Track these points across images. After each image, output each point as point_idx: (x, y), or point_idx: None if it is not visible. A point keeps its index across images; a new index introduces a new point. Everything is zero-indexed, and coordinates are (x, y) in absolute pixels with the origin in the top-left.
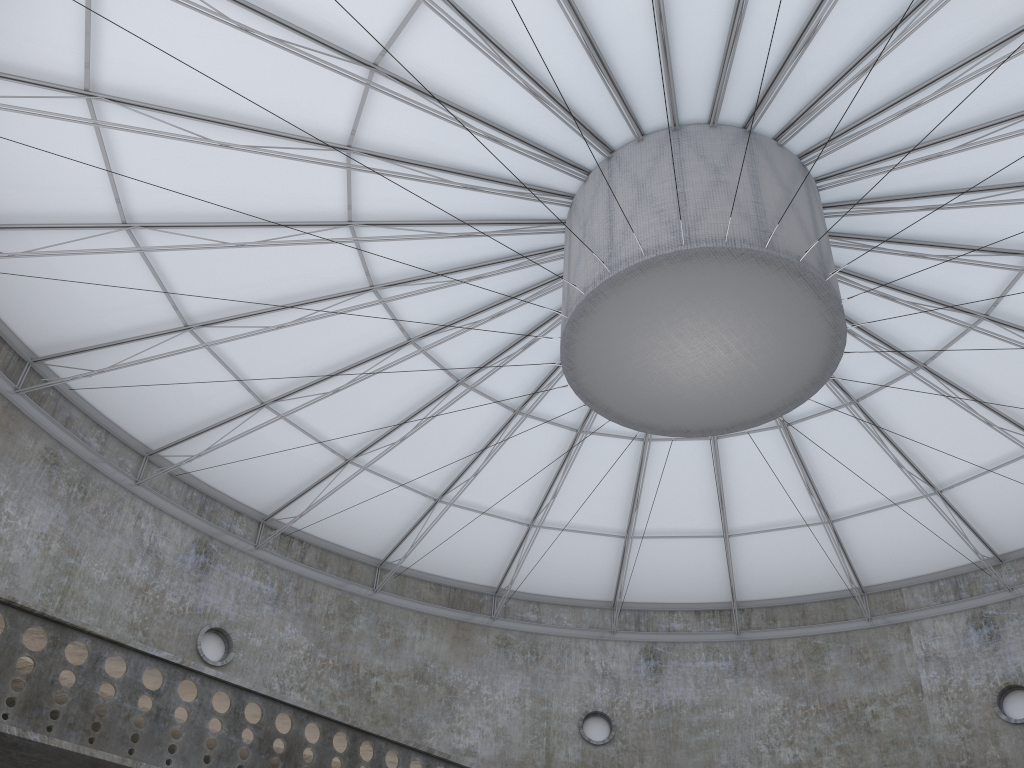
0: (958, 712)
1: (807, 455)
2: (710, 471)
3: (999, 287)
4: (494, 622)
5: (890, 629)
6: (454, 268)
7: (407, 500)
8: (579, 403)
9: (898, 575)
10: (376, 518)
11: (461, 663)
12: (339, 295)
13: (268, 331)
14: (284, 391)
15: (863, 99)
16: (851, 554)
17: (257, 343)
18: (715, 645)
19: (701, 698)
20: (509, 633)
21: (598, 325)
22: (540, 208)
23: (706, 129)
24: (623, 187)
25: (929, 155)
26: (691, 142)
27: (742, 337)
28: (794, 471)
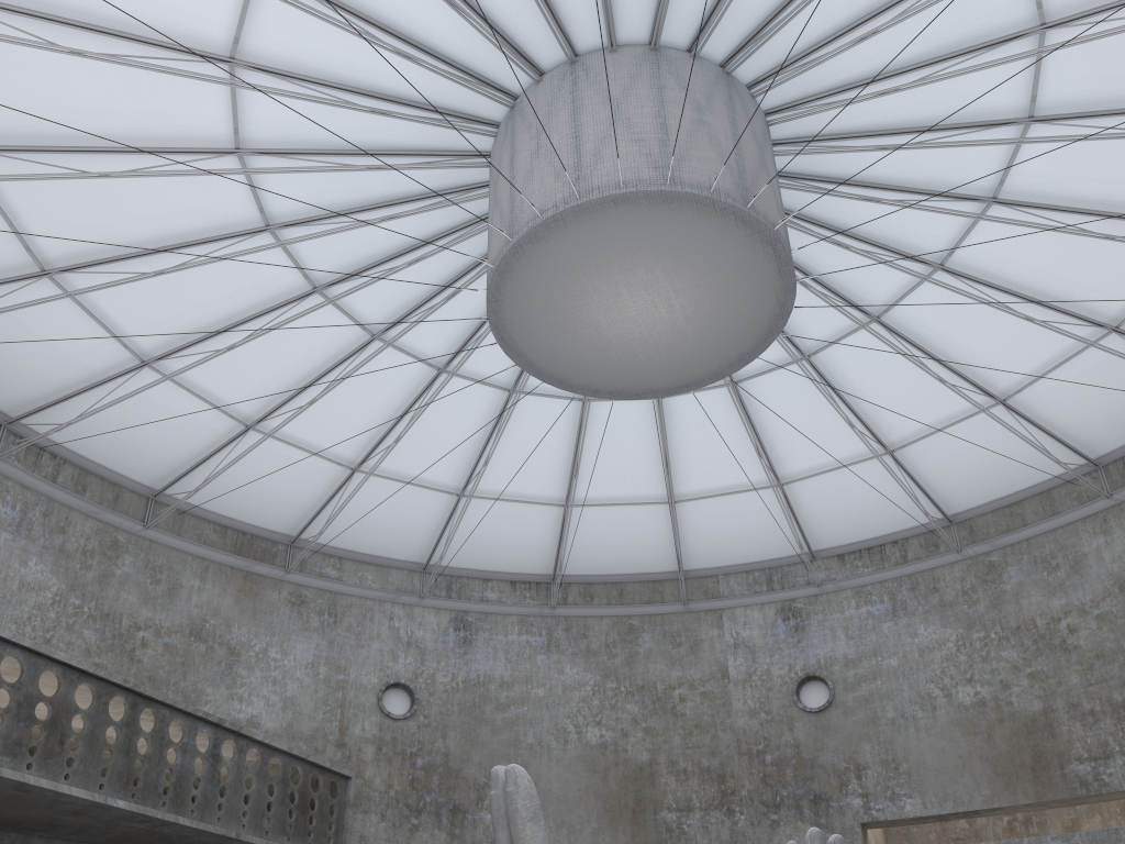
0: (760, 699)
1: (670, 431)
2: (569, 435)
3: (897, 292)
4: (288, 576)
5: (704, 615)
6: (349, 150)
7: (209, 422)
8: (449, 338)
9: (718, 562)
10: (163, 439)
11: (247, 621)
12: (191, 151)
13: (86, 178)
14: (78, 260)
15: (843, 69)
16: (681, 537)
17: (55, 190)
18: (529, 619)
19: (511, 674)
20: (305, 590)
21: (545, 256)
22: (473, 101)
23: (687, 58)
24: (593, 101)
25: (888, 145)
26: (672, 68)
27: (690, 299)
28: (653, 446)
